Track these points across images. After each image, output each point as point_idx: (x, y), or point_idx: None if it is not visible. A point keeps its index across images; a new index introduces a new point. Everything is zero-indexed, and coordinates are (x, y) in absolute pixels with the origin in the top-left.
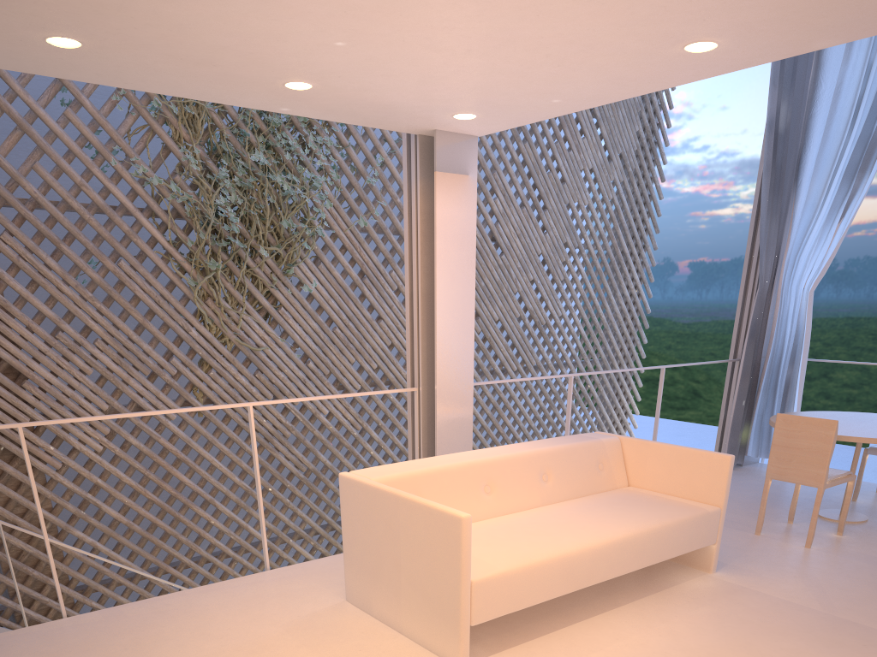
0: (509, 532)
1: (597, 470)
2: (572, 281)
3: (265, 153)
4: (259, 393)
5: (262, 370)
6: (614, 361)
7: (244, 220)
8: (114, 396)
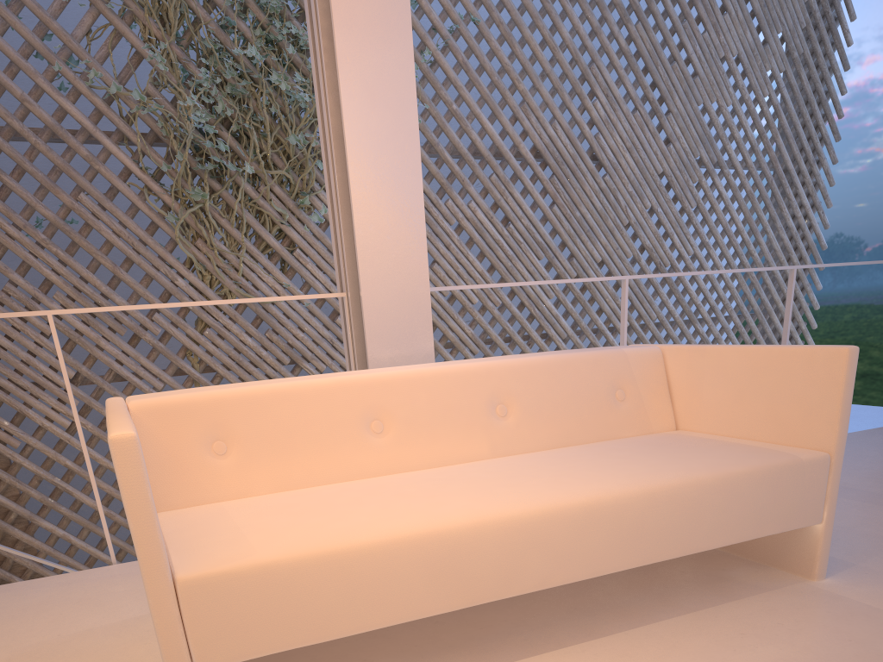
0: (366, 494)
1: (611, 402)
2: (710, 210)
3: (265, 50)
4: (272, 357)
5: (274, 329)
6: (772, 313)
7: (243, 139)
8: (86, 362)
